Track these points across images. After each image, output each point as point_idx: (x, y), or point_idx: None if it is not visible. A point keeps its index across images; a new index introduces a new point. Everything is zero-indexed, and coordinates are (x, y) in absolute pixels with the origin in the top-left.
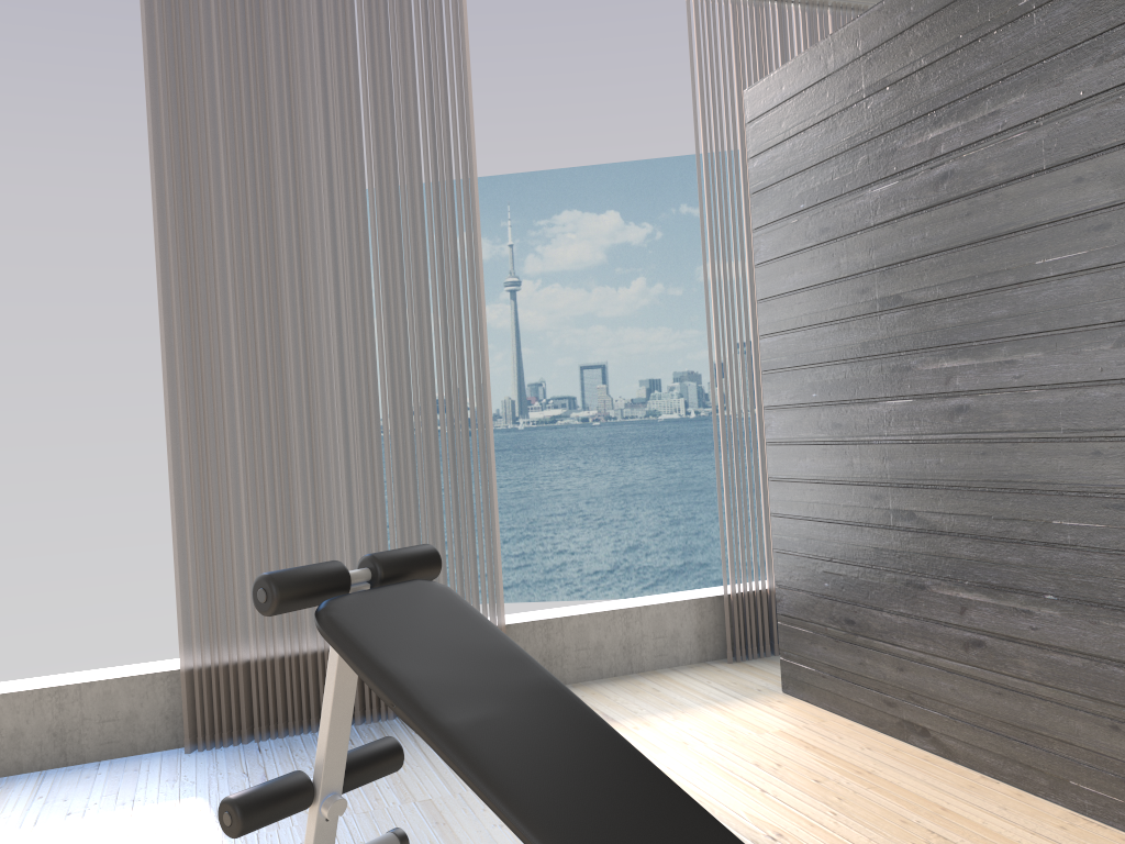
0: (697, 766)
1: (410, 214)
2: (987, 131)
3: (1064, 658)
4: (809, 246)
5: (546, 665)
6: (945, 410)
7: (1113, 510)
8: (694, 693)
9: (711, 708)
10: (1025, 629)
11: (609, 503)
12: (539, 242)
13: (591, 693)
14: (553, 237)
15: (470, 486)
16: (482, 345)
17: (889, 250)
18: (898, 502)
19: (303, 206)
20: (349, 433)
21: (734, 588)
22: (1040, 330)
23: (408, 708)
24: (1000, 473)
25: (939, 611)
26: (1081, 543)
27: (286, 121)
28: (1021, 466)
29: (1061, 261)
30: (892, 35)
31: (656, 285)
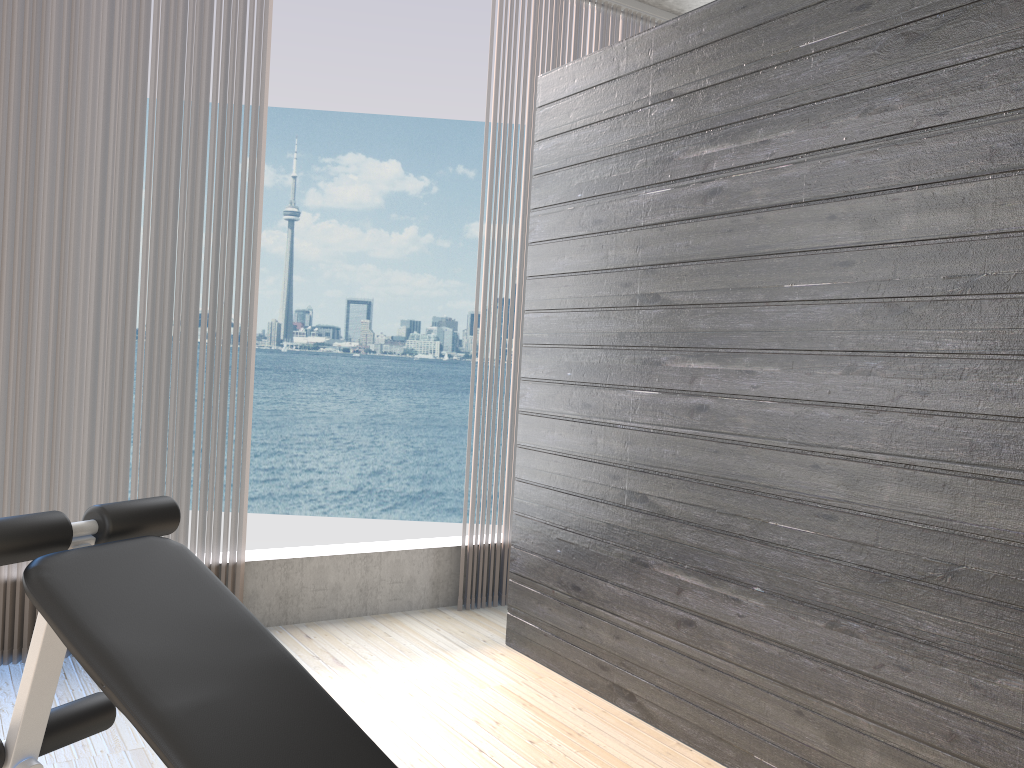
0: (420, 721)
1: (192, 139)
2: (756, 157)
3: (763, 646)
4: (581, 234)
5: (282, 603)
6: (687, 407)
7: (823, 519)
8: (424, 641)
9: (438, 657)
10: (733, 615)
11: (360, 430)
12: (323, 178)
13: (324, 635)
14: (336, 176)
15: (224, 422)
16: (253, 282)
17: (654, 250)
18: (633, 485)
19: (74, 111)
20: (100, 355)
21: (472, 541)
22: (781, 347)
23: (119, 689)
24: (728, 471)
25: (658, 589)
26: (791, 545)
27: (64, 17)
28: (748, 468)
29: (807, 288)
30: (682, 51)
31: (427, 235)
